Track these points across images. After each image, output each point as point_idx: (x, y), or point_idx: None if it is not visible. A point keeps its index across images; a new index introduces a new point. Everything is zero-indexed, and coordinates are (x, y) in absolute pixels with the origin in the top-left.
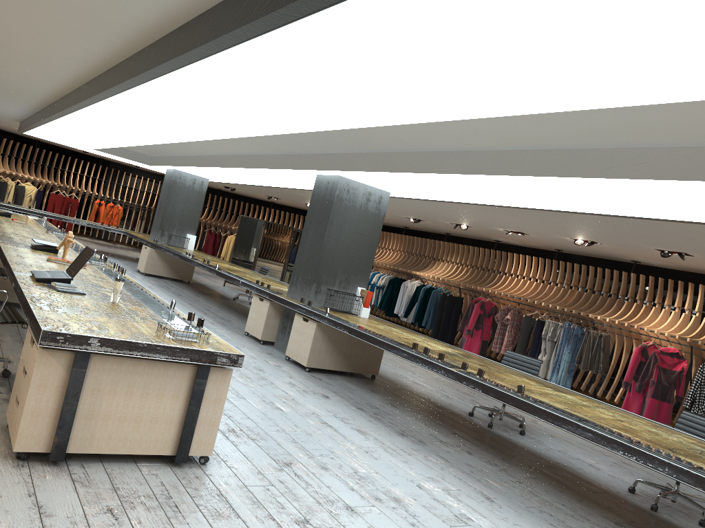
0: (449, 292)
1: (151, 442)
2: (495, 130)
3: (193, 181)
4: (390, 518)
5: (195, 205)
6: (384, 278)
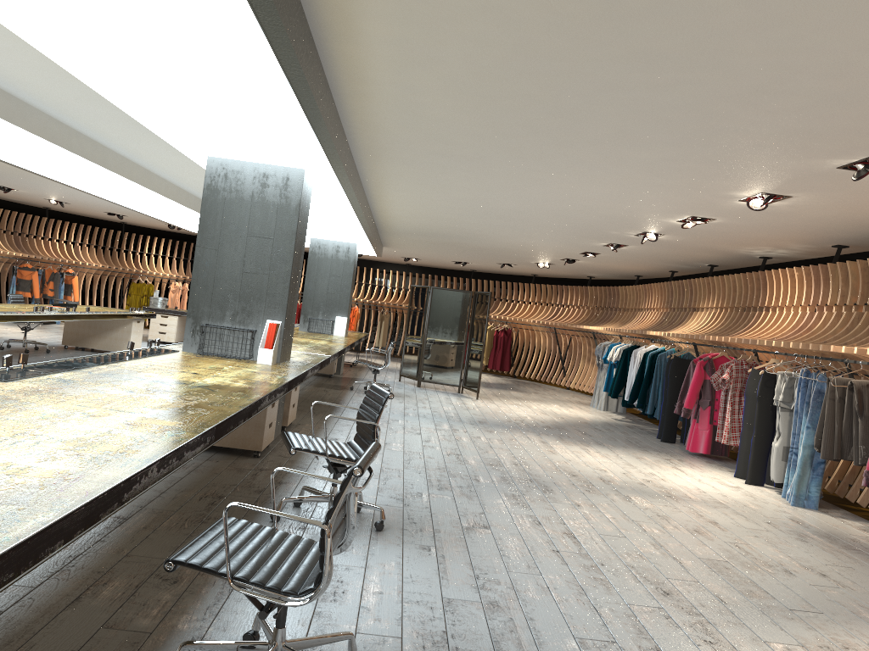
0: (690, 355)
1: None
2: None
3: (336, 249)
4: None
5: (342, 278)
6: (619, 349)
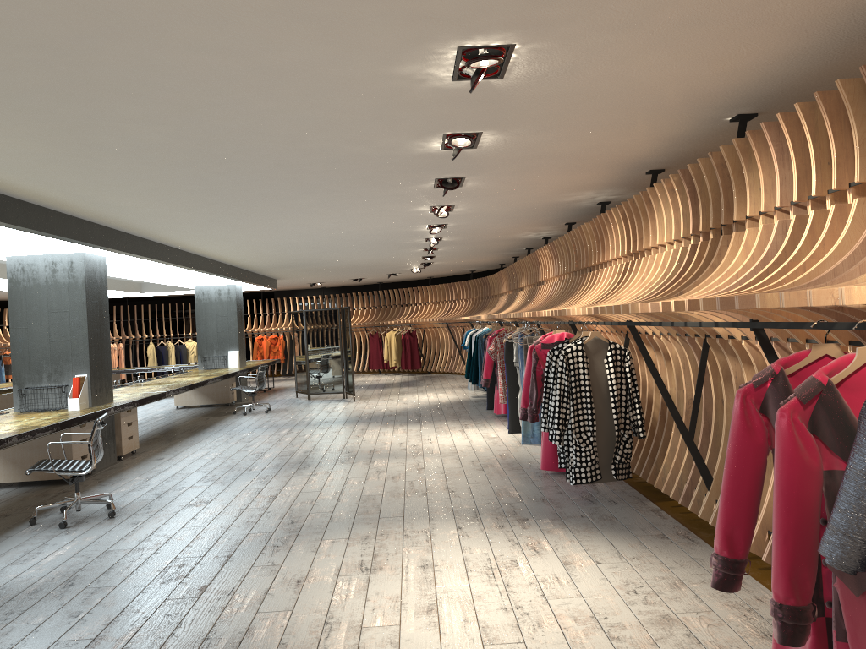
0: None
1: None
2: None
3: (218, 293)
4: None
5: (228, 317)
6: (470, 335)
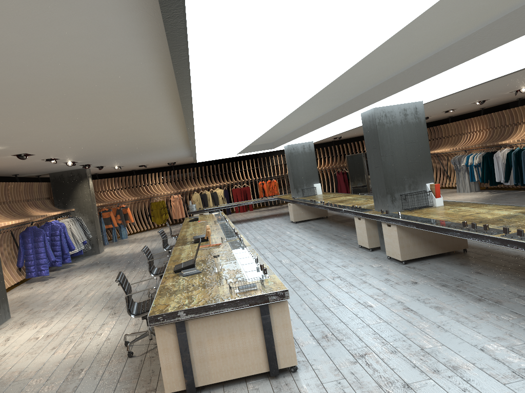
0: None
1: (249, 366)
2: (437, 30)
3: (302, 147)
4: (443, 388)
5: (310, 162)
6: (477, 156)
